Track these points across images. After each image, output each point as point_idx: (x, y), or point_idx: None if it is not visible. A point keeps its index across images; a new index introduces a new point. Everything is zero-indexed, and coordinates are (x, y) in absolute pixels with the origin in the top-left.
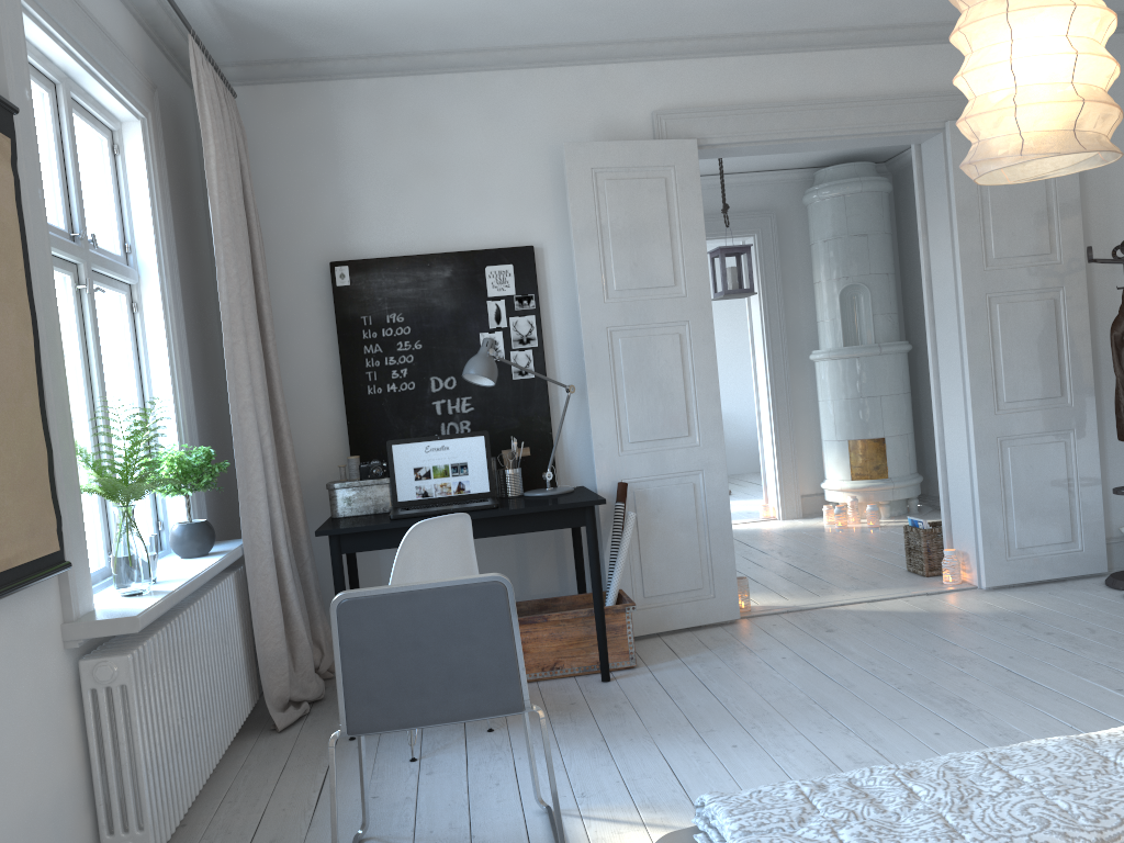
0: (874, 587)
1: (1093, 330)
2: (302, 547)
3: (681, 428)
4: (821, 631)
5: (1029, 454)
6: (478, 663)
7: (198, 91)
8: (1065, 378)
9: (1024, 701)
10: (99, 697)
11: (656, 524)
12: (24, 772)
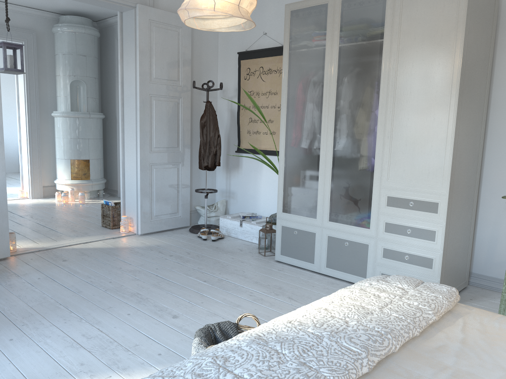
0: (86, 235)
1: (191, 119)
2: None
3: None
4: (60, 261)
5: (163, 172)
6: None
7: None
8: (179, 139)
9: (167, 291)
10: None
11: None
12: None
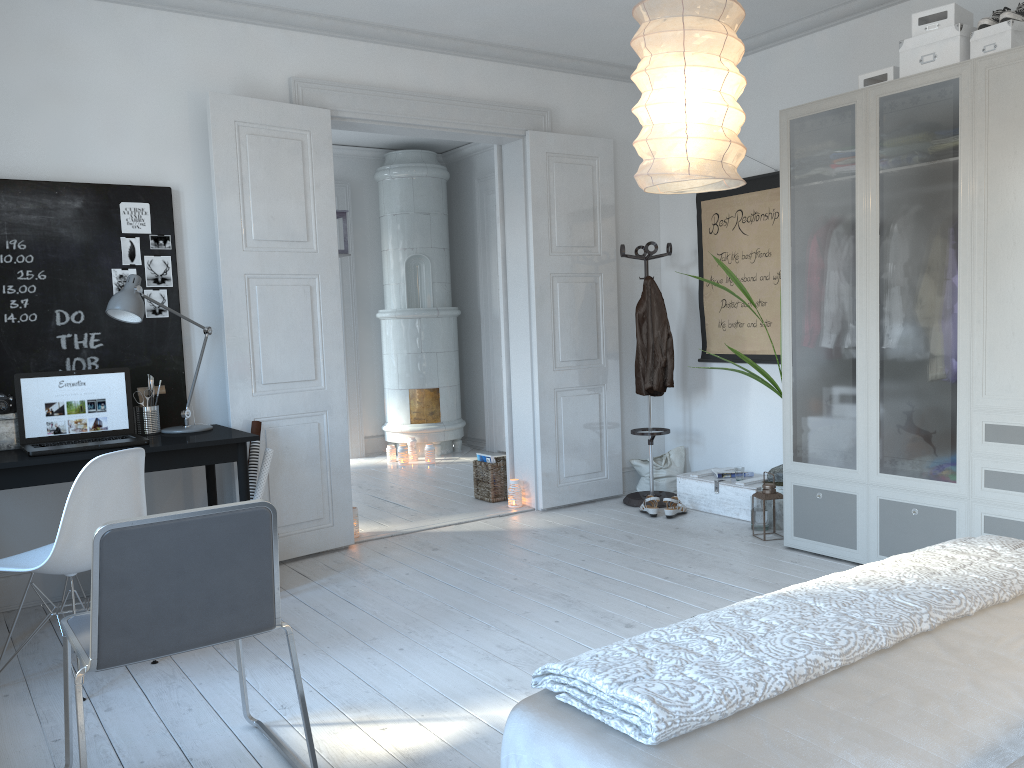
0: (455, 512)
1: (618, 309)
2: None
3: (309, 372)
4: (428, 550)
5: (575, 403)
6: (237, 586)
7: None
8: (600, 344)
9: (607, 592)
10: None
11: (285, 460)
12: None
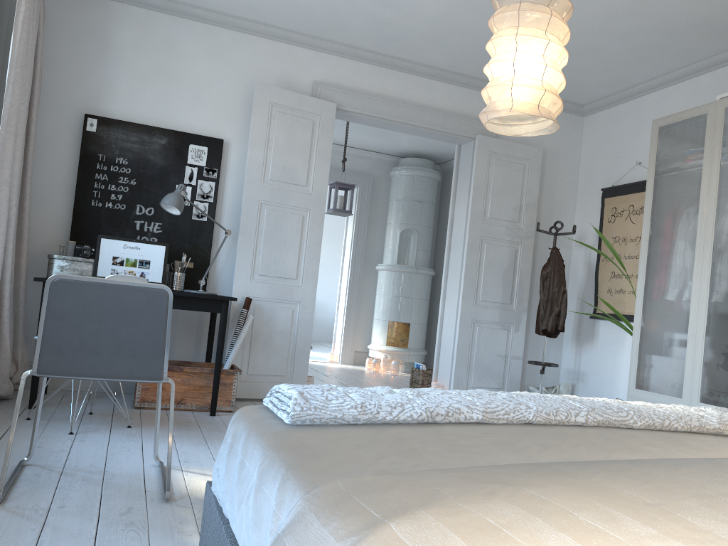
0: None
1: (533, 271)
2: (20, 293)
3: (292, 273)
4: None
5: (487, 333)
6: (138, 341)
7: None
8: (514, 294)
9: None
10: None
11: (265, 329)
12: None
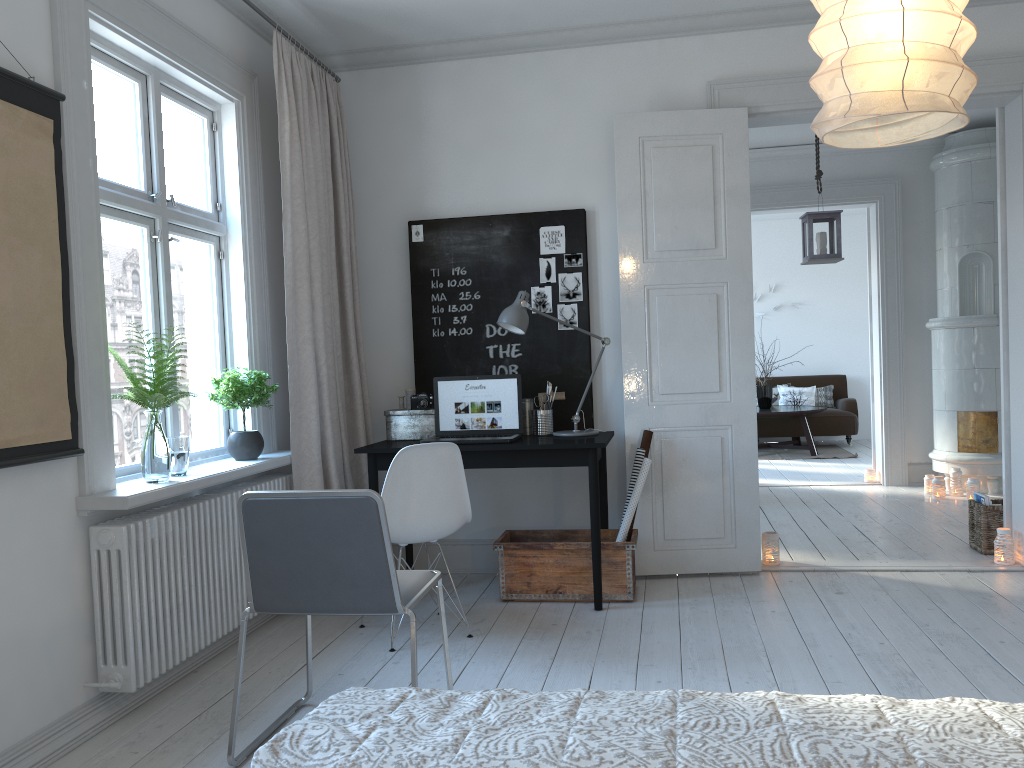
0: (920, 558)
1: None
2: (362, 462)
3: (712, 384)
4: (830, 592)
5: None
6: (355, 565)
7: (279, 77)
8: None
9: (976, 686)
10: (101, 557)
11: (681, 472)
12: (16, 602)
